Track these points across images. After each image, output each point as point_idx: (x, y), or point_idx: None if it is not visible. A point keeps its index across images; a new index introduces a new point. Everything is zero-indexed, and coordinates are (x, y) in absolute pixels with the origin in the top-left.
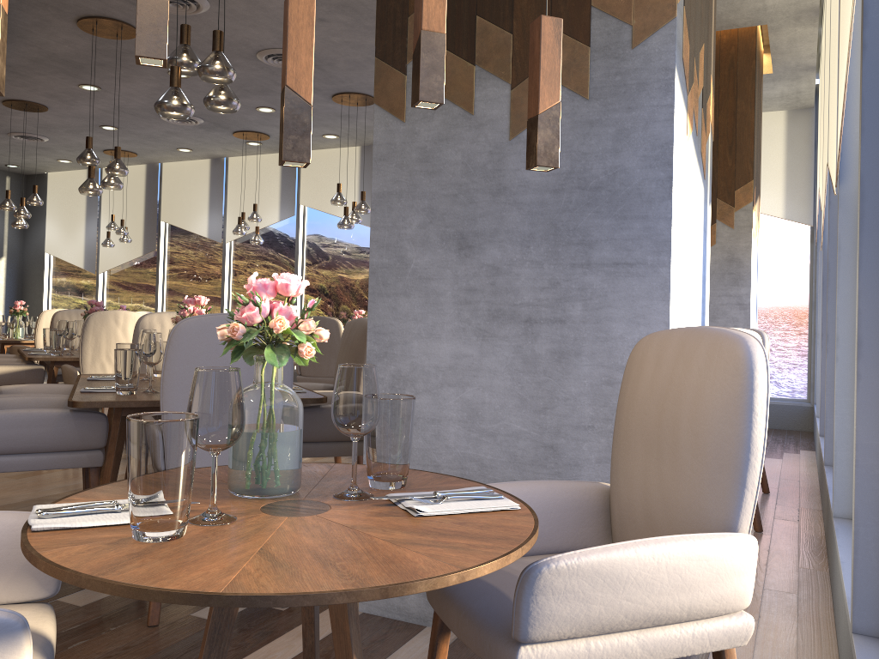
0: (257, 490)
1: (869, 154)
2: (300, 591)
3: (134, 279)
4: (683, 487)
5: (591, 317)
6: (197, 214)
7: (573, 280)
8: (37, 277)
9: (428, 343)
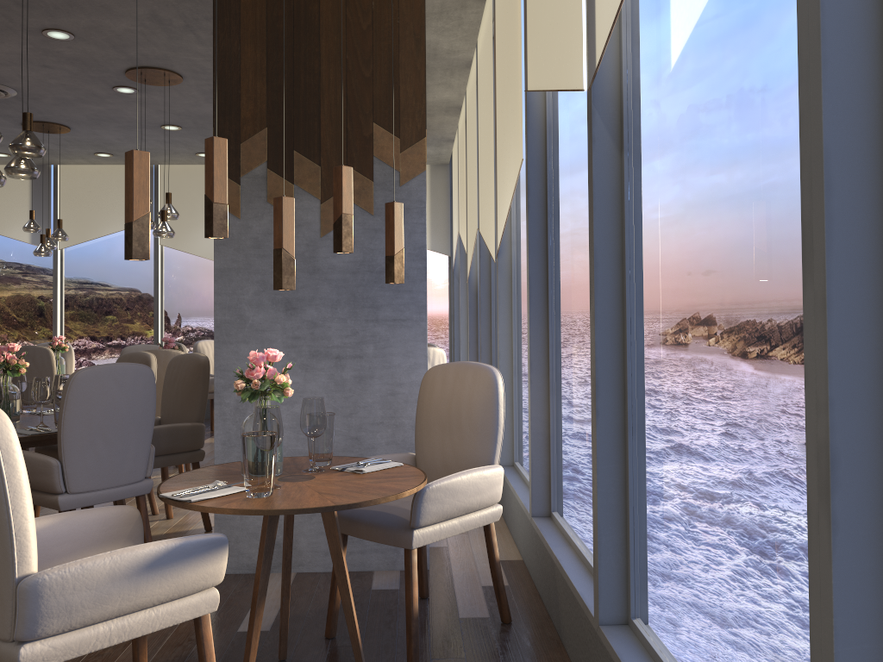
0: None
1: (532, 264)
2: (367, 500)
3: None
4: (466, 447)
5: (379, 353)
6: None
7: (367, 330)
8: None
9: None
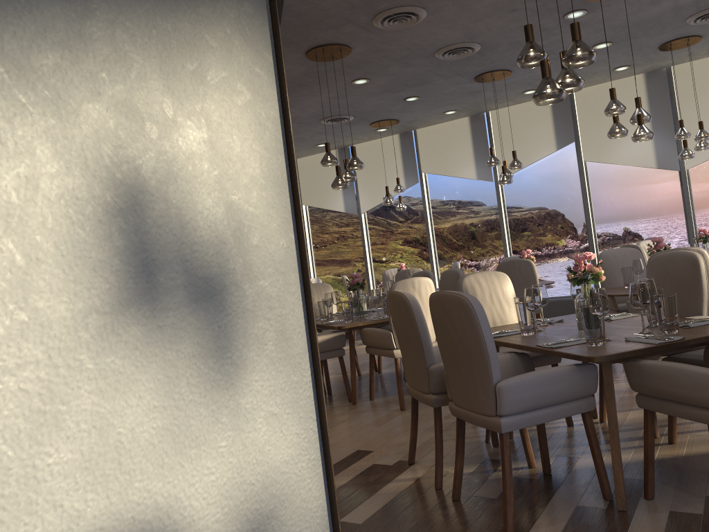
0: None
1: None
2: None
3: None
4: None
5: None
6: (332, 195)
7: None
8: None
9: None
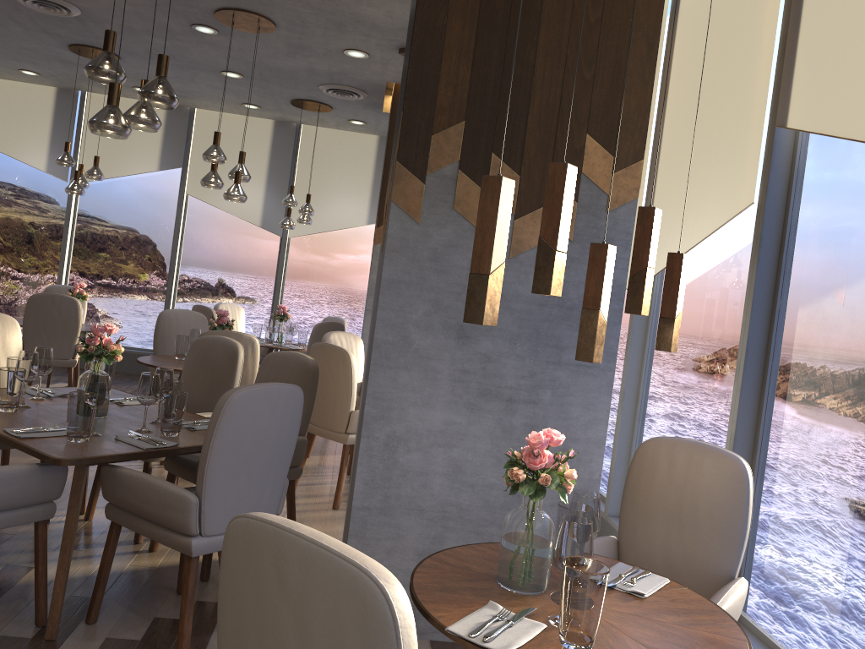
0: (539, 589)
1: (753, 326)
2: None
3: None
4: (702, 548)
5: (556, 401)
6: None
7: (547, 373)
8: None
9: (423, 411)
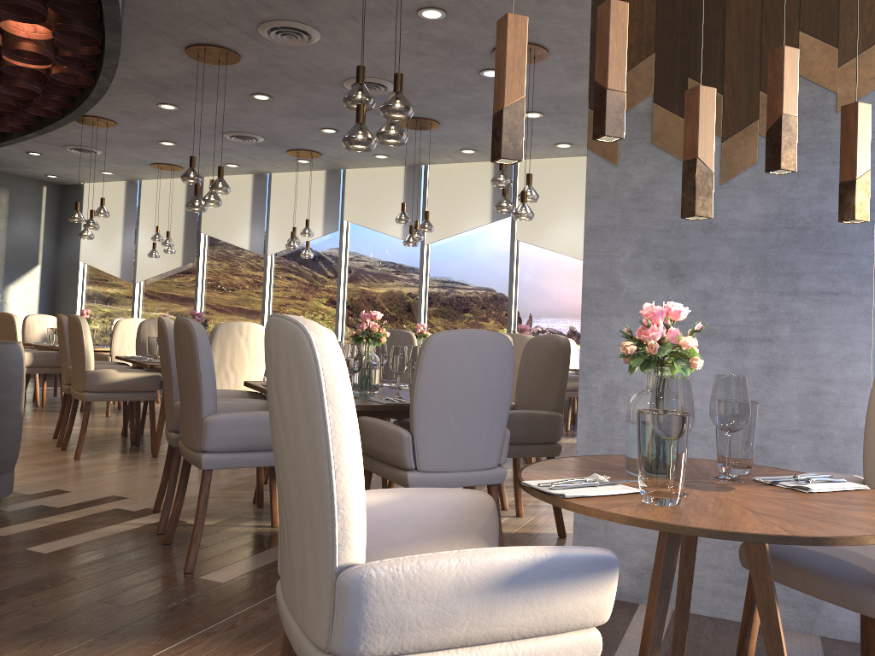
0: None
1: None
2: (844, 535)
3: (171, 289)
4: None
5: (798, 337)
6: (238, 228)
7: (781, 305)
8: (71, 285)
9: None
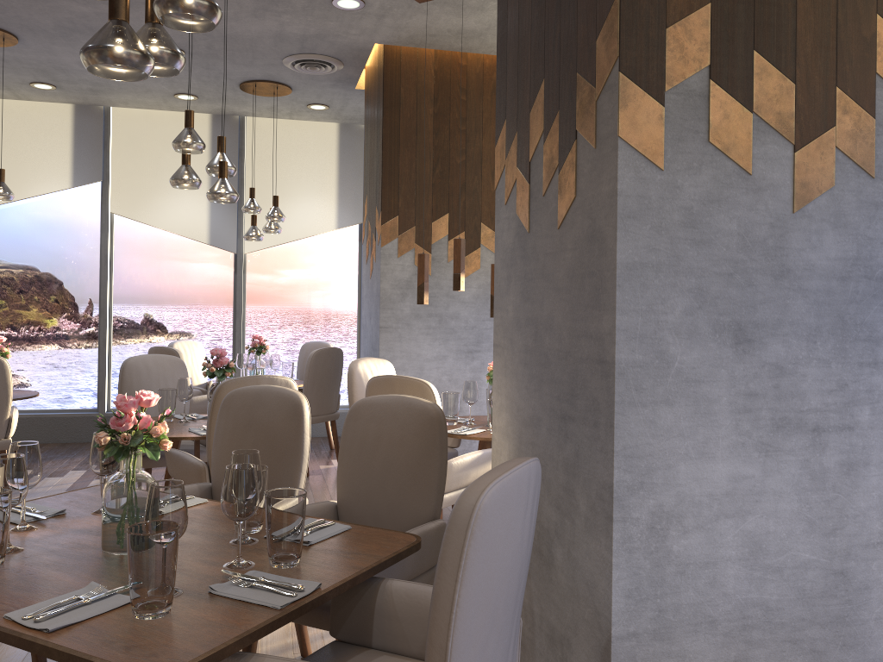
0: None
1: None
2: None
3: None
4: None
5: (878, 421)
6: None
7: (861, 381)
8: None
9: (699, 465)
